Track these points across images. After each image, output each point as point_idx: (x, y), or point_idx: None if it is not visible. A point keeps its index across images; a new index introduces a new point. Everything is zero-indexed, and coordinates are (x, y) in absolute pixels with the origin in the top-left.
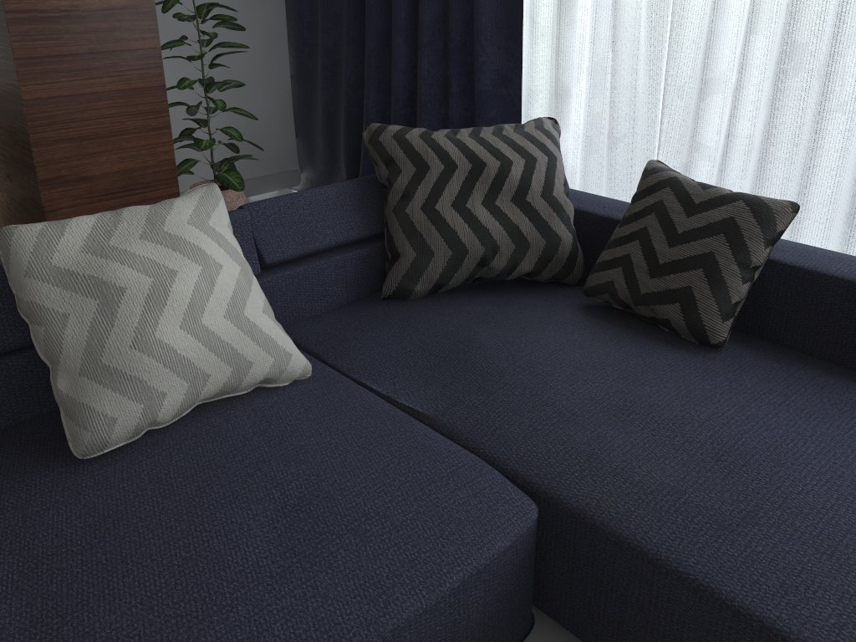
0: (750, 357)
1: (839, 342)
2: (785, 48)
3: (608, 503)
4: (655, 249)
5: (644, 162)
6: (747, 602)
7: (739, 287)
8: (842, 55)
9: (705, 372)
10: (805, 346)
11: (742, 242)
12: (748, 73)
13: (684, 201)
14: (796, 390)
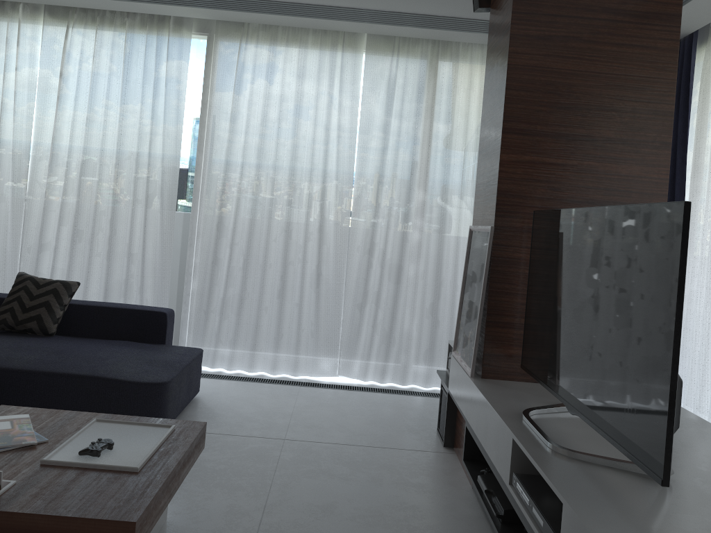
0: (65, 337)
1: (97, 329)
2: (75, 231)
3: (17, 364)
4: (25, 302)
5: (11, 284)
6: (64, 371)
7: (59, 312)
8: (97, 235)
9: (48, 340)
10: (86, 334)
11: (60, 296)
12: (60, 241)
13: (36, 284)
14: (81, 341)
